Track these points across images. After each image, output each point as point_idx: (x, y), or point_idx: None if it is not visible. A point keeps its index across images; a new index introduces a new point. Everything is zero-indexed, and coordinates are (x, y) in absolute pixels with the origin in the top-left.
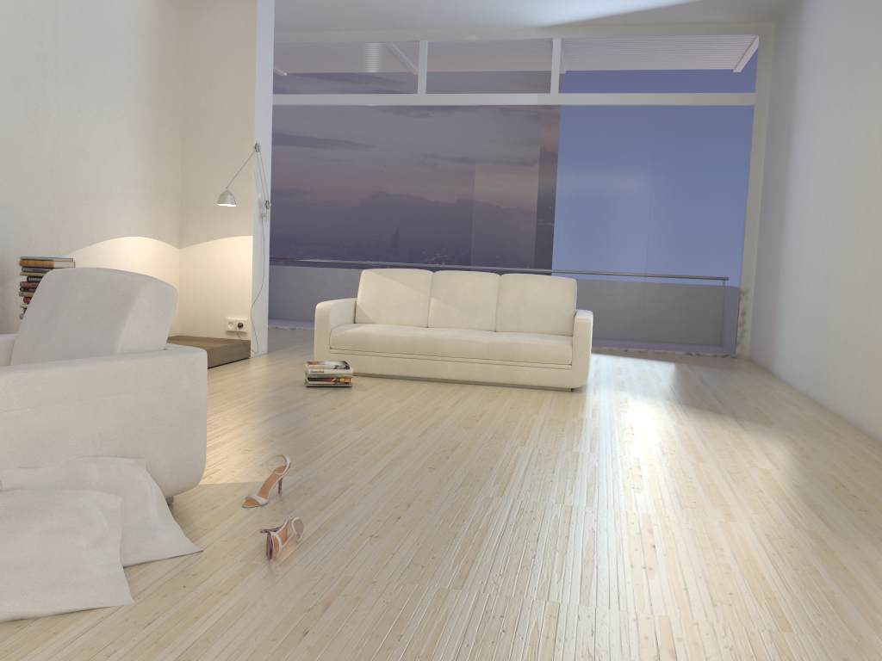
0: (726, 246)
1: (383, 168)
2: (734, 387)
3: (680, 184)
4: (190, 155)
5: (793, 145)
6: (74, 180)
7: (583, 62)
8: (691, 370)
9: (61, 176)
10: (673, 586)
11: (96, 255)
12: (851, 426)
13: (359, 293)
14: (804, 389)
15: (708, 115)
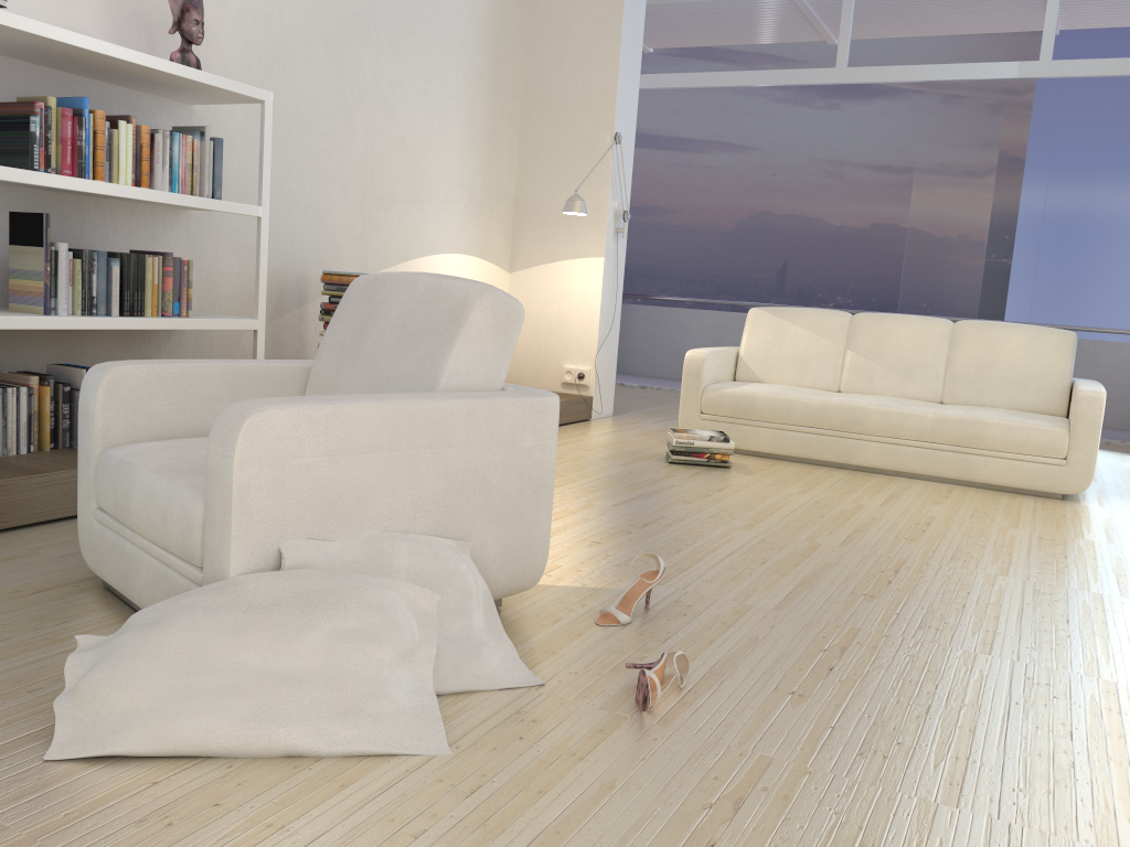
0: None
1: (771, 179)
2: None
3: None
4: (530, 150)
5: None
6: (389, 177)
7: (1091, 15)
8: None
9: (375, 171)
10: None
11: None
12: None
13: (743, 340)
14: None
15: None
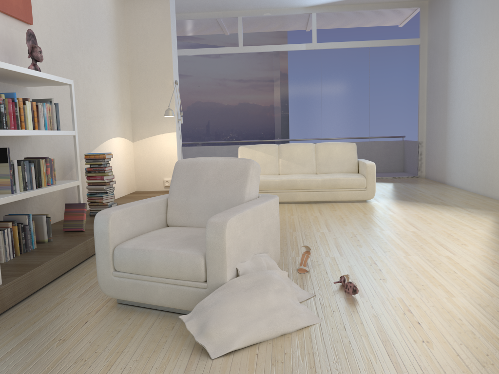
0: (410, 119)
1: (198, 88)
2: (438, 192)
3: (384, 88)
4: (135, 89)
5: (451, 65)
6: (92, 108)
7: (321, 24)
8: (406, 186)
9: (87, 106)
10: None
11: (103, 149)
12: None
13: None
14: (474, 190)
15: (396, 51)
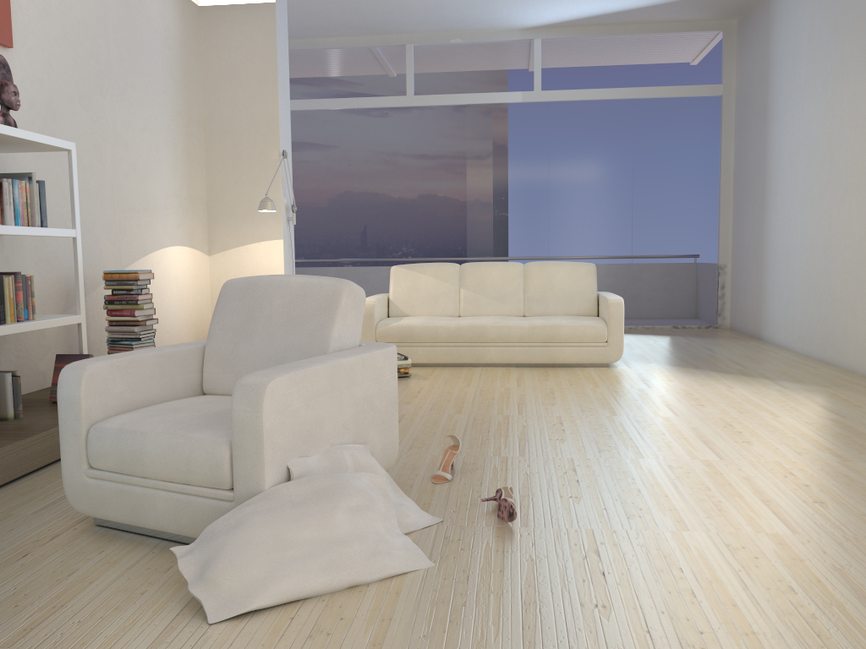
0: (703, 226)
1: (348, 167)
2: (742, 353)
3: (658, 171)
4: (216, 164)
5: (771, 131)
6: (129, 194)
7: (554, 60)
8: (690, 341)
9: (119, 190)
10: (853, 513)
11: (148, 266)
12: None
13: (391, 289)
14: (806, 350)
15: (681, 106)
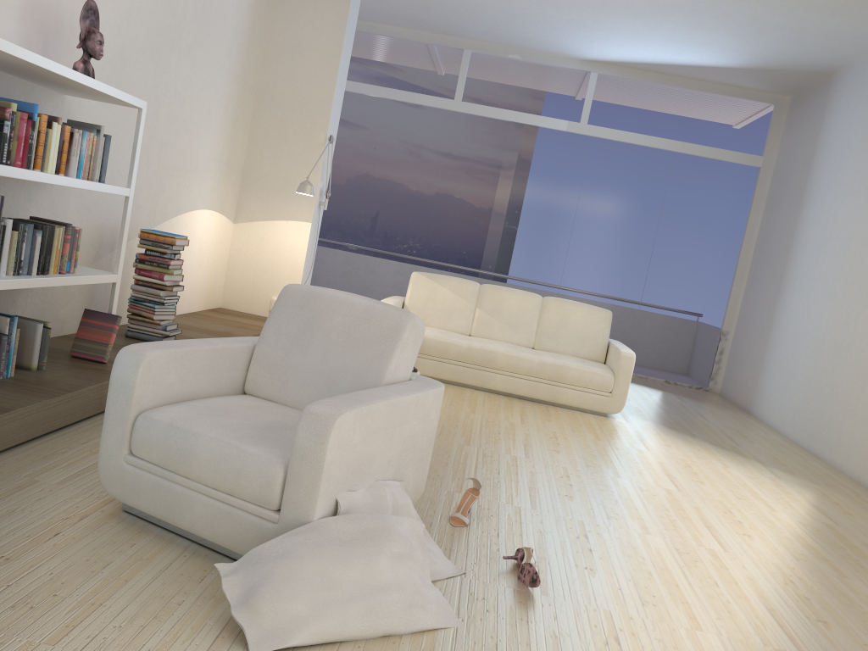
0: (715, 290)
1: (373, 151)
2: (733, 427)
3: (683, 227)
4: (259, 134)
5: (804, 215)
6: (175, 152)
7: (603, 94)
8: (683, 402)
9: (167, 147)
10: (855, 641)
11: (178, 226)
12: (856, 482)
13: (408, 294)
14: (795, 437)
15: (718, 169)
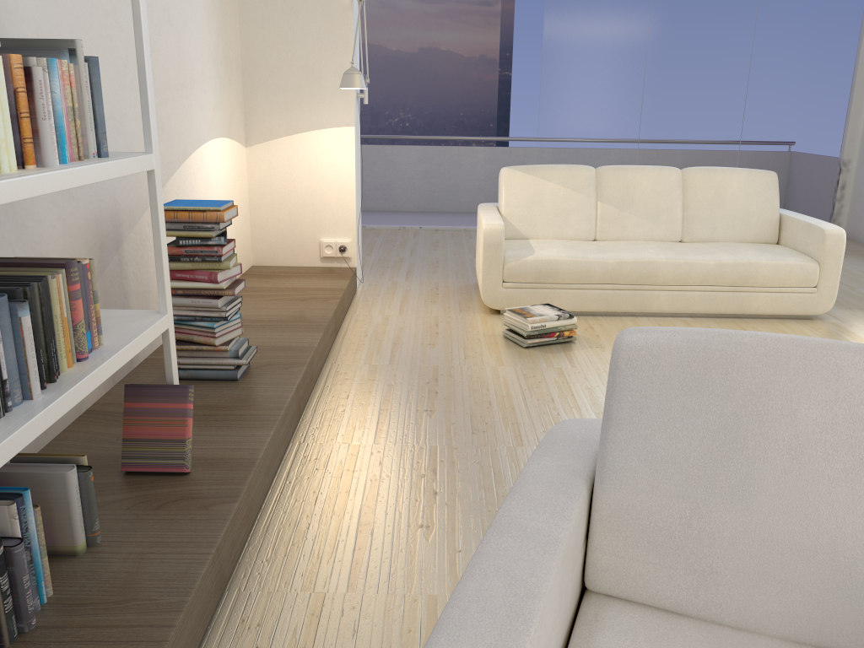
0: (830, 111)
1: None
2: None
3: (785, 37)
4: (254, 9)
5: None
6: (163, 61)
7: None
8: None
9: (152, 56)
10: None
11: (189, 175)
12: None
13: (504, 200)
14: None
15: None
